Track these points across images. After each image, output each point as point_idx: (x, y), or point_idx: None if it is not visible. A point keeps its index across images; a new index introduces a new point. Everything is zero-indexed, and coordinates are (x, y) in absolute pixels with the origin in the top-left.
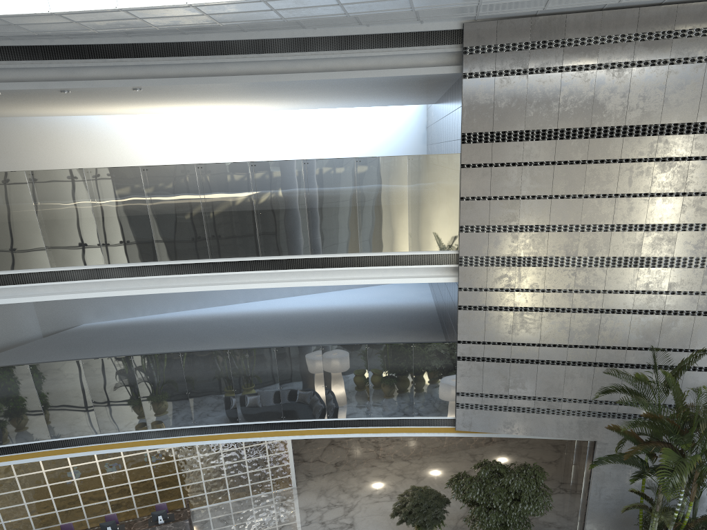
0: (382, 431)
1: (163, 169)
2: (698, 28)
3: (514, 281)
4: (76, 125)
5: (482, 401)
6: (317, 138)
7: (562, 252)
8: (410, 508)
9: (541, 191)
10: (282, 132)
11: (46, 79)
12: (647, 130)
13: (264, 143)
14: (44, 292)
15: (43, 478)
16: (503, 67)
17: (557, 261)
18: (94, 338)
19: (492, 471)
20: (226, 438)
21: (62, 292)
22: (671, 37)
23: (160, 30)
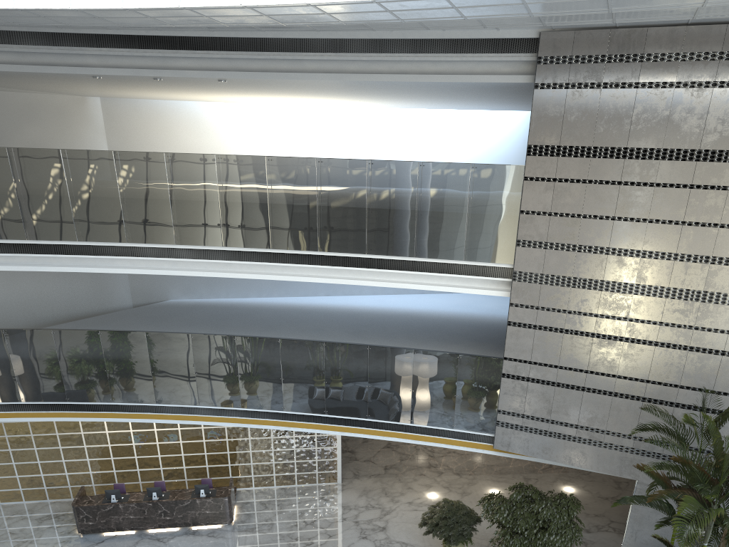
0: (421, 439)
1: (235, 159)
2: None
3: (566, 302)
4: (186, 109)
5: (523, 423)
6: (416, 138)
7: (619, 277)
8: (437, 520)
9: (604, 211)
10: (381, 129)
11: (141, 66)
12: (724, 156)
13: (363, 139)
14: (121, 265)
15: (105, 438)
16: (577, 79)
17: (614, 286)
18: (175, 314)
19: (526, 496)
20: (270, 424)
21: (136, 267)
22: None
23: (237, 27)
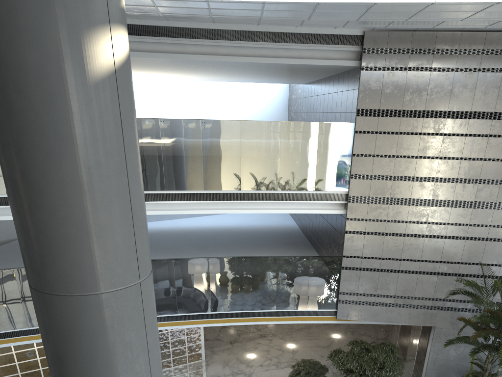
0: (283, 320)
1: None
2: None
3: (386, 214)
4: None
5: (357, 299)
6: (213, 102)
7: (421, 195)
8: (303, 376)
9: (410, 153)
10: (188, 96)
11: None
12: (485, 115)
13: (175, 103)
14: None
15: (13, 358)
16: (390, 64)
17: (417, 201)
18: None
19: (361, 348)
20: (166, 325)
21: None
22: None
23: (151, 16)
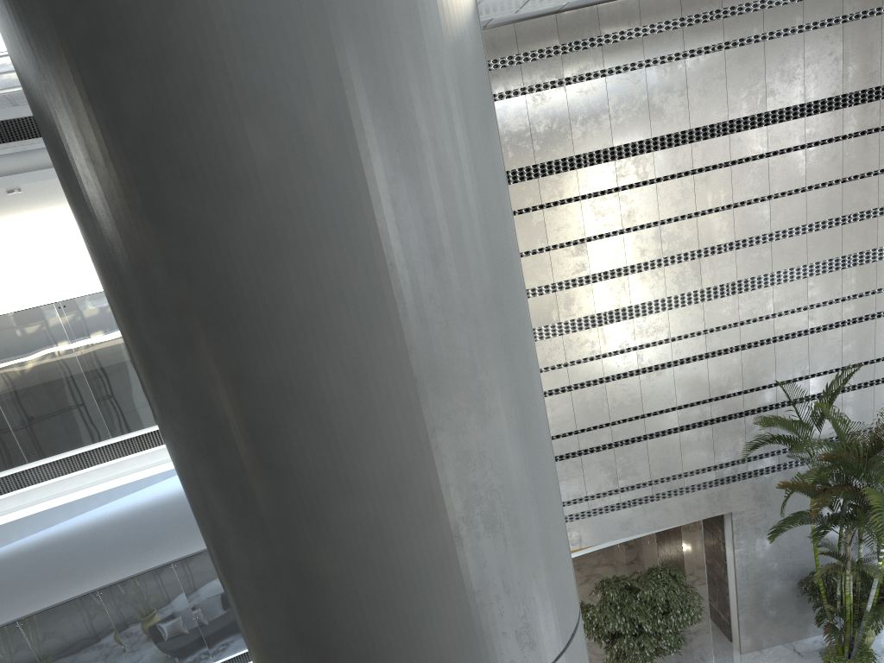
0: None
1: (91, 300)
2: (747, 3)
3: (598, 345)
4: None
5: (589, 506)
6: None
7: (648, 296)
8: None
9: (609, 227)
10: None
11: None
12: (716, 130)
13: None
14: None
15: None
16: (533, 81)
17: (644, 308)
18: None
19: (619, 589)
20: None
21: None
22: (721, 17)
23: None
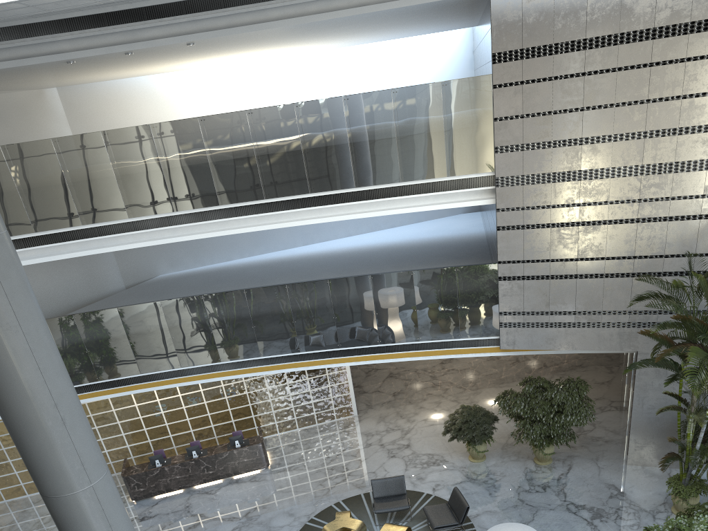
0: (431, 354)
1: (218, 118)
2: None
3: (549, 197)
4: (140, 85)
5: (524, 319)
6: (363, 75)
7: (596, 164)
8: (459, 425)
9: (572, 104)
10: (329, 72)
11: (112, 43)
12: (677, 30)
13: (313, 85)
14: (125, 241)
15: (136, 411)
16: None
17: (591, 173)
18: (169, 286)
19: (537, 387)
20: (289, 367)
21: (140, 241)
22: None
23: None
